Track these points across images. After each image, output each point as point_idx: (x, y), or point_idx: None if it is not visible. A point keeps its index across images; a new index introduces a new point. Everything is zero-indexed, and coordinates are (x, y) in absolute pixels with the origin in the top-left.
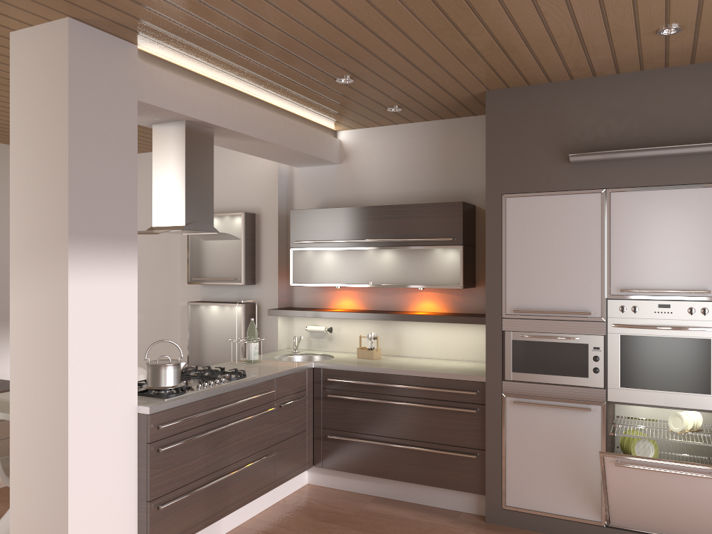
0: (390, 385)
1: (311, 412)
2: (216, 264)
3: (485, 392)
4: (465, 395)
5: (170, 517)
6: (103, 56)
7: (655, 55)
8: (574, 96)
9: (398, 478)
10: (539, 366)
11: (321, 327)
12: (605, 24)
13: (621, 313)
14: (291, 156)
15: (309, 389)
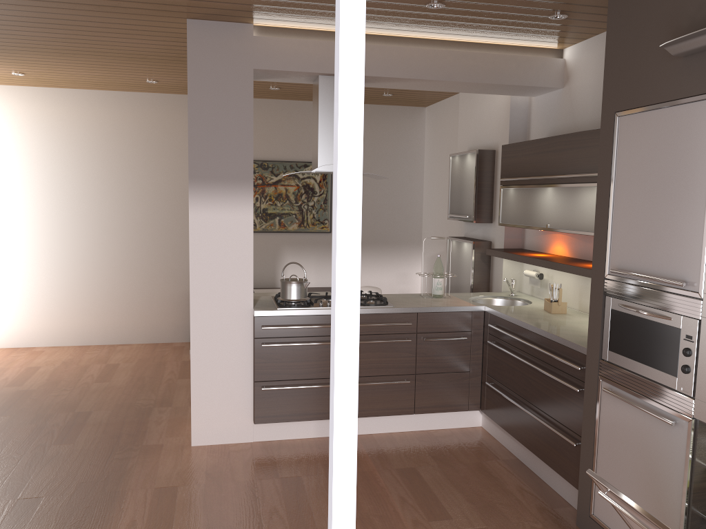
0: (522, 341)
1: (479, 356)
2: (461, 202)
3: (585, 369)
4: (575, 369)
5: (275, 399)
6: (218, 41)
7: None
8: None
9: (526, 444)
10: (632, 349)
11: (533, 273)
12: None
13: None
14: (491, 88)
15: (476, 332)
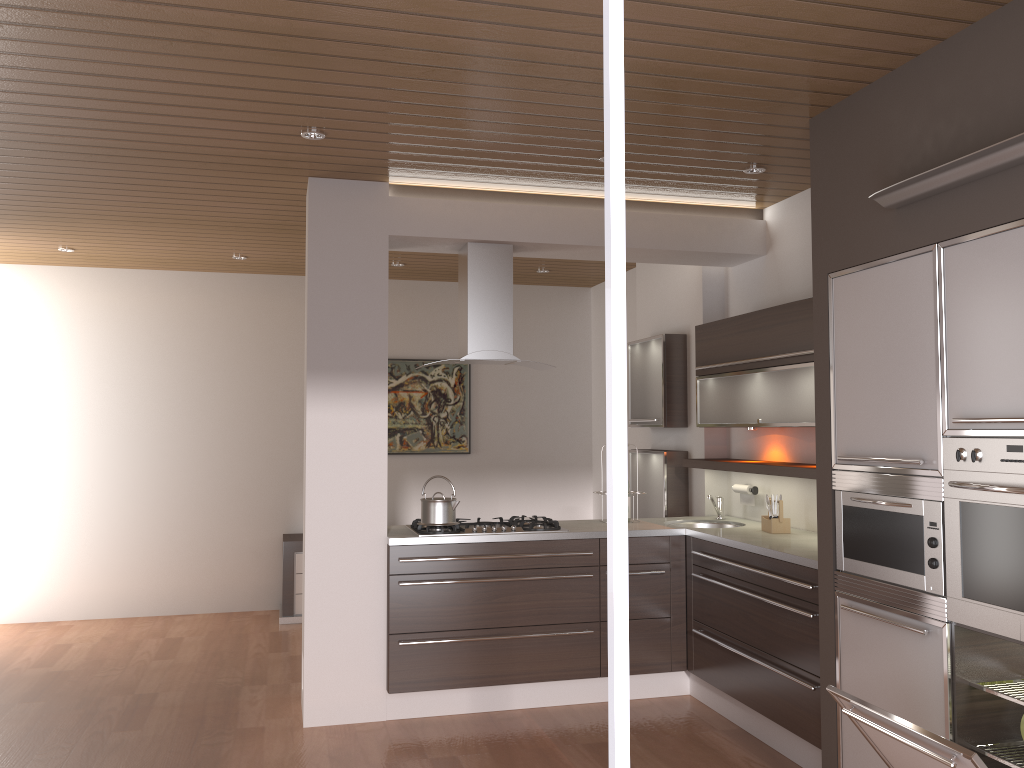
0: (737, 565)
1: (682, 595)
2: (646, 402)
3: (818, 586)
4: (806, 590)
5: (417, 659)
6: (346, 202)
7: (925, 3)
8: (897, 96)
9: (751, 704)
10: (871, 551)
11: (744, 486)
12: (720, 11)
13: (959, 462)
14: (678, 256)
15: (677, 563)
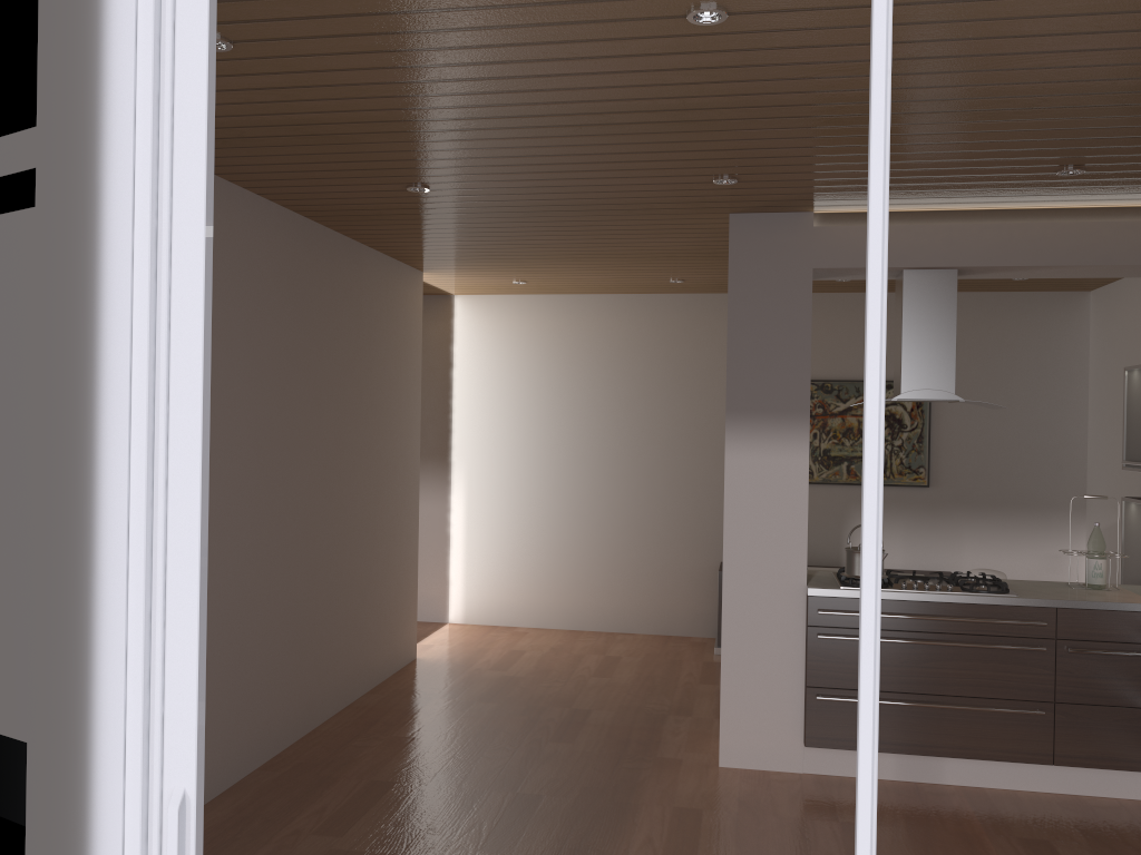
0: None
1: None
2: None
3: None
4: None
5: (835, 715)
6: (768, 237)
7: None
8: None
9: None
10: None
11: None
12: None
13: None
14: None
15: None
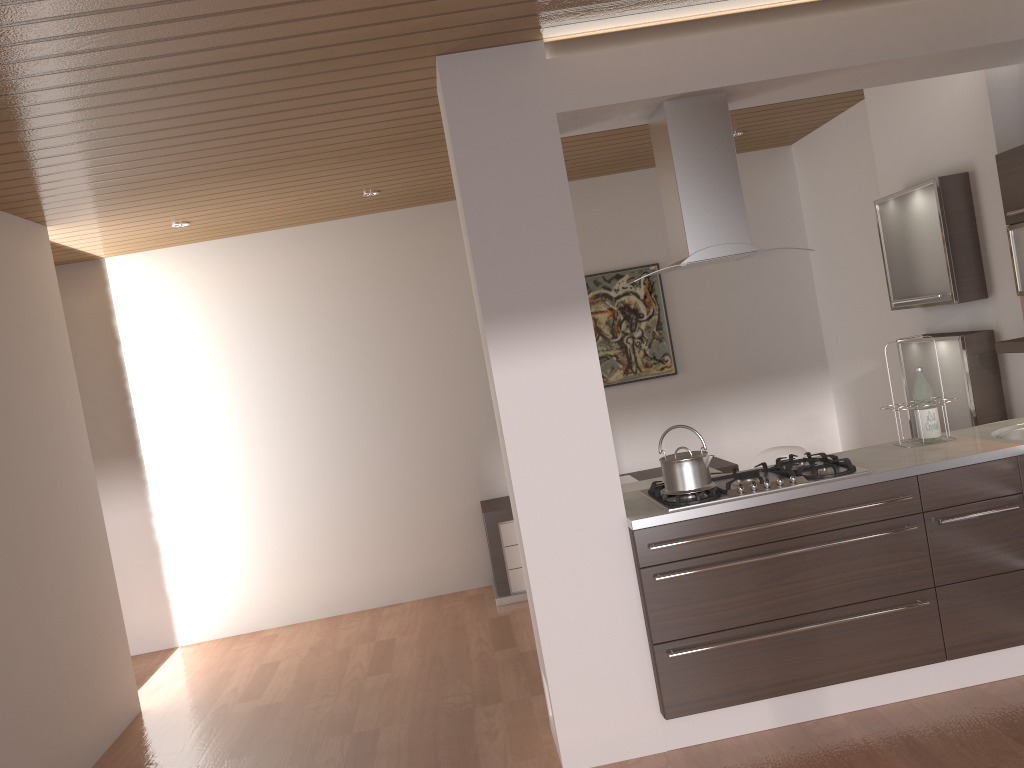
0: None
1: None
2: (917, 274)
3: None
4: None
5: (695, 671)
6: (492, 80)
7: None
8: None
9: None
10: None
11: None
12: None
13: None
14: (960, 59)
15: None
